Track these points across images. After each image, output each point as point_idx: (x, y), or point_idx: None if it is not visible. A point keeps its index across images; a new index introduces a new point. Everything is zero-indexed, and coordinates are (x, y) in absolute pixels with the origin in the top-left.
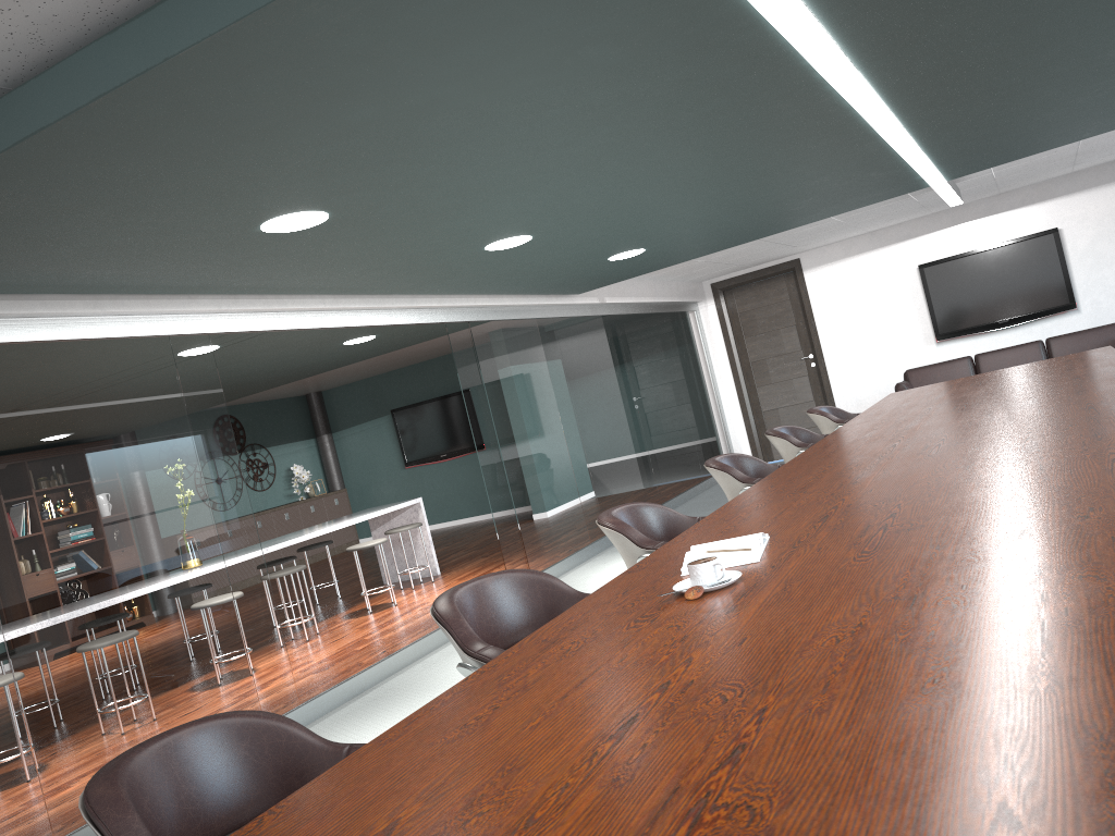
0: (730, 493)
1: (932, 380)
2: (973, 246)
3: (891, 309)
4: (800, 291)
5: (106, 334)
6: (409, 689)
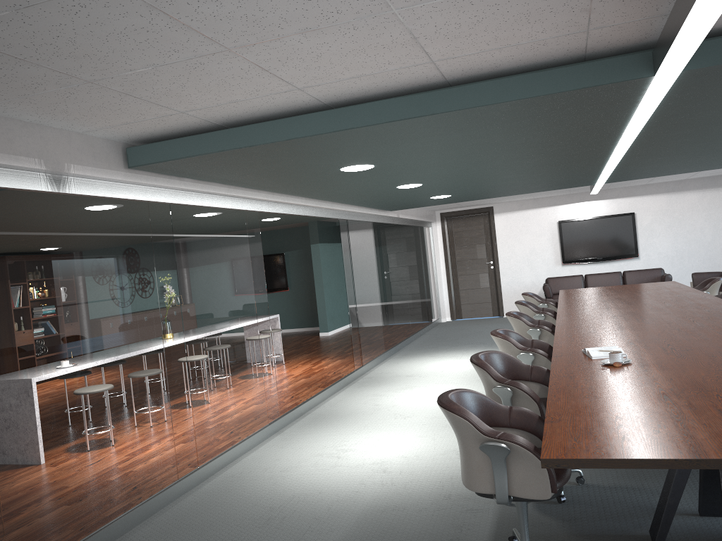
0: (519, 331)
1: (561, 285)
2: (589, 215)
3: (539, 242)
4: (491, 225)
5: (226, 206)
6: (333, 415)
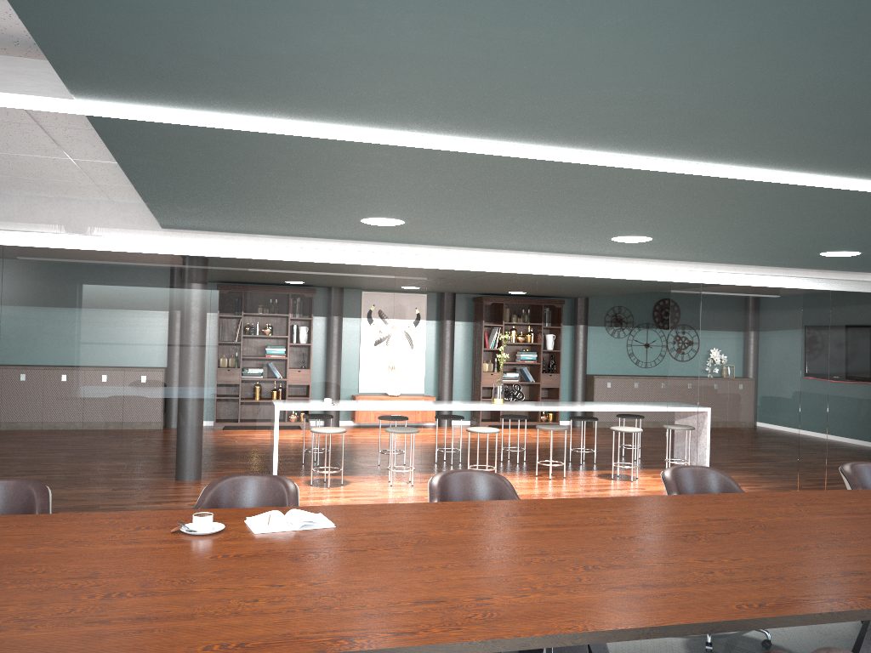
0: None
1: None
2: None
3: None
4: None
5: (349, 262)
6: None
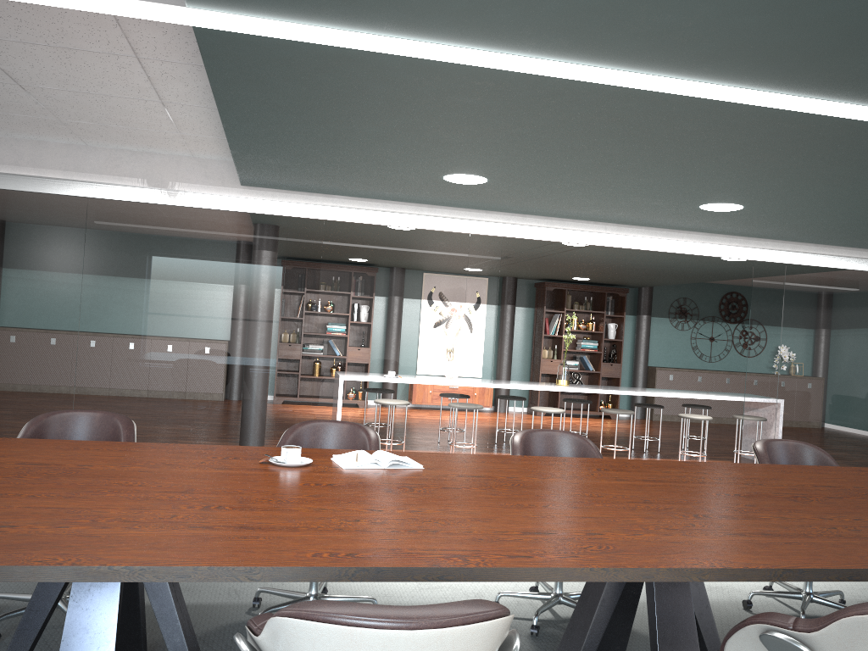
0: None
1: None
2: None
3: None
4: None
5: (424, 227)
6: None
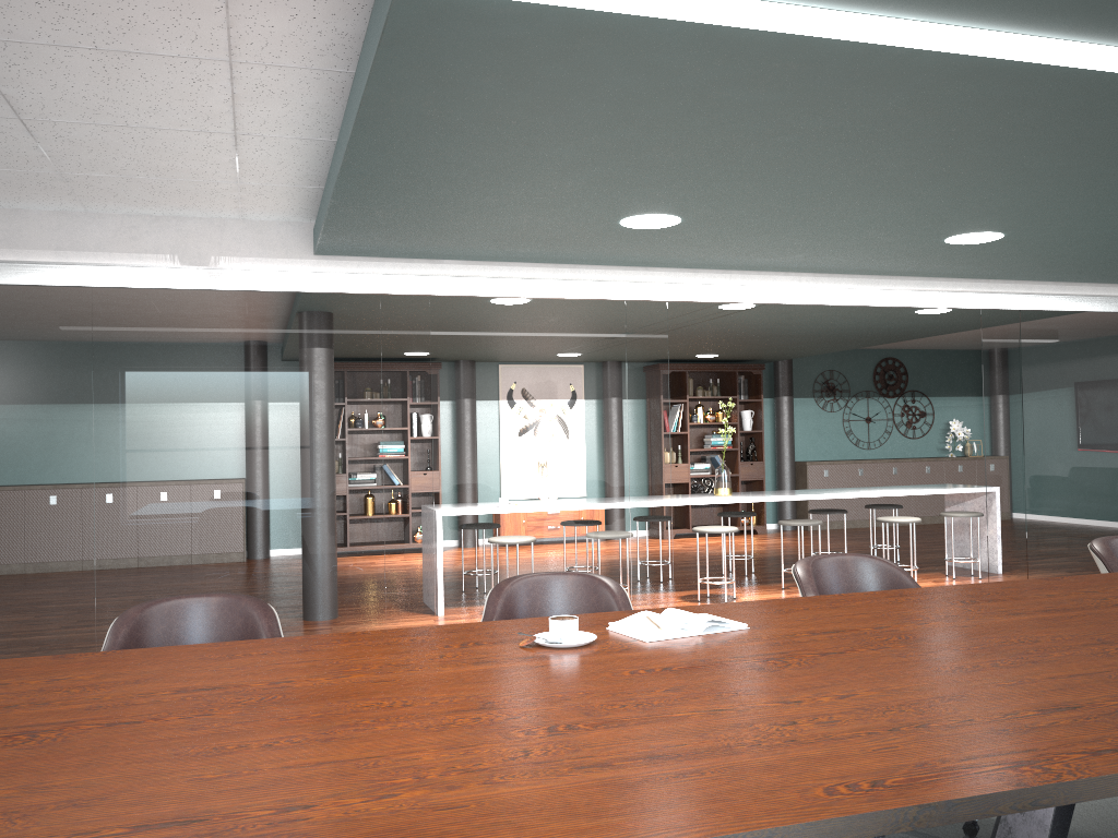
0: None
1: None
2: None
3: None
4: None
5: (565, 295)
6: None
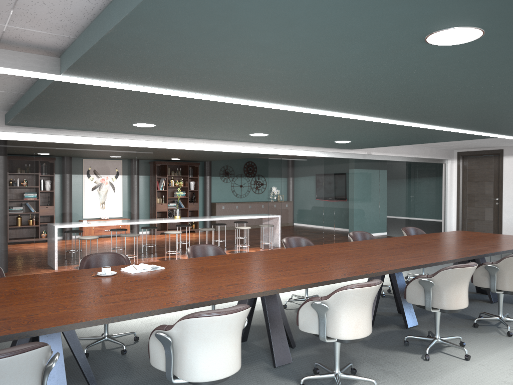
0: None
1: None
2: None
3: None
4: (499, 165)
5: (112, 144)
6: None
